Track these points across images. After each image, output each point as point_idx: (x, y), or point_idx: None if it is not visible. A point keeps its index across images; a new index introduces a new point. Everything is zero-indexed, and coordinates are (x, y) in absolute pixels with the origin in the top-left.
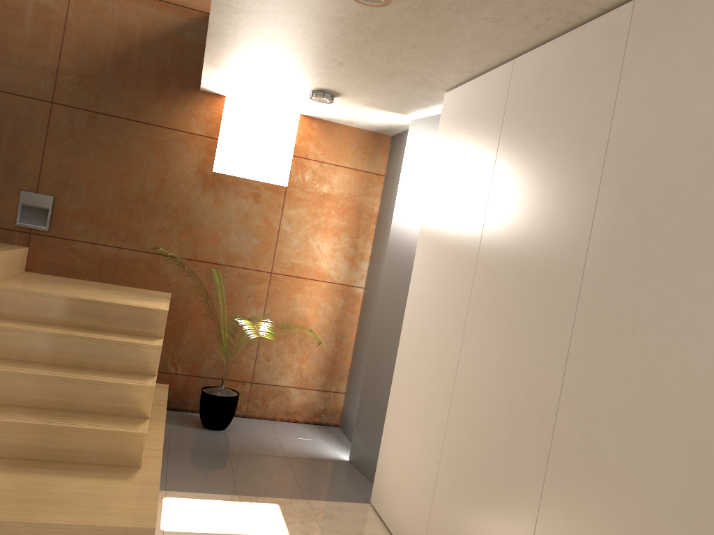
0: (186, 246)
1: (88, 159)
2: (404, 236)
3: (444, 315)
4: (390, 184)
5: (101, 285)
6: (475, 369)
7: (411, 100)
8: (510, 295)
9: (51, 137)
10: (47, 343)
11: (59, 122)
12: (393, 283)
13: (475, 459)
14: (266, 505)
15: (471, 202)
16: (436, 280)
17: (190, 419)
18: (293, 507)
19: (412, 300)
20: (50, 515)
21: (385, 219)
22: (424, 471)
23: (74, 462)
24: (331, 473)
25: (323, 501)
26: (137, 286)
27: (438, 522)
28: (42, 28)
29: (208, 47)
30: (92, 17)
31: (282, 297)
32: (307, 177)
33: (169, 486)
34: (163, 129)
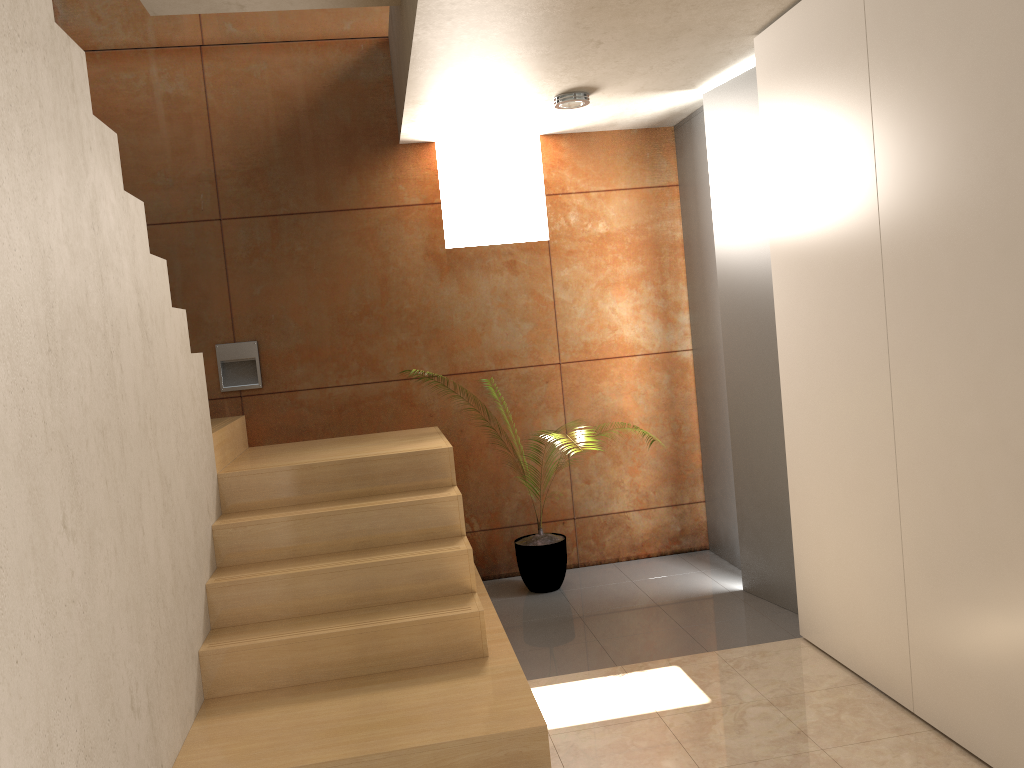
0: (439, 358)
1: (285, 279)
2: (739, 259)
3: (848, 349)
4: (691, 194)
5: (348, 439)
6: (925, 409)
7: (702, 64)
8: (955, 289)
9: (232, 265)
10: (319, 528)
11: (236, 243)
12: (742, 328)
13: (963, 533)
14: (662, 670)
15: (847, 178)
16: (818, 303)
17: (508, 586)
18: (699, 665)
19: (786, 342)
20: (411, 737)
21: (697, 244)
22: (880, 571)
23: (404, 668)
24: (727, 611)
25: (736, 648)
26: (391, 429)
27: (924, 635)
28: (182, 127)
29: (410, 80)
30: (237, 91)
31: (583, 392)
32: (572, 219)
33: (525, 675)
34: (367, 212)
